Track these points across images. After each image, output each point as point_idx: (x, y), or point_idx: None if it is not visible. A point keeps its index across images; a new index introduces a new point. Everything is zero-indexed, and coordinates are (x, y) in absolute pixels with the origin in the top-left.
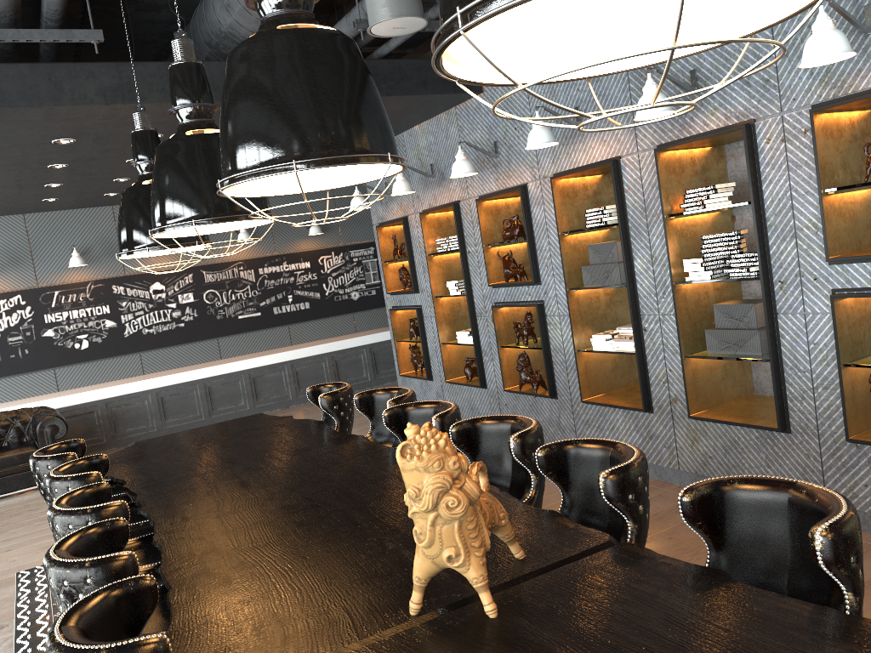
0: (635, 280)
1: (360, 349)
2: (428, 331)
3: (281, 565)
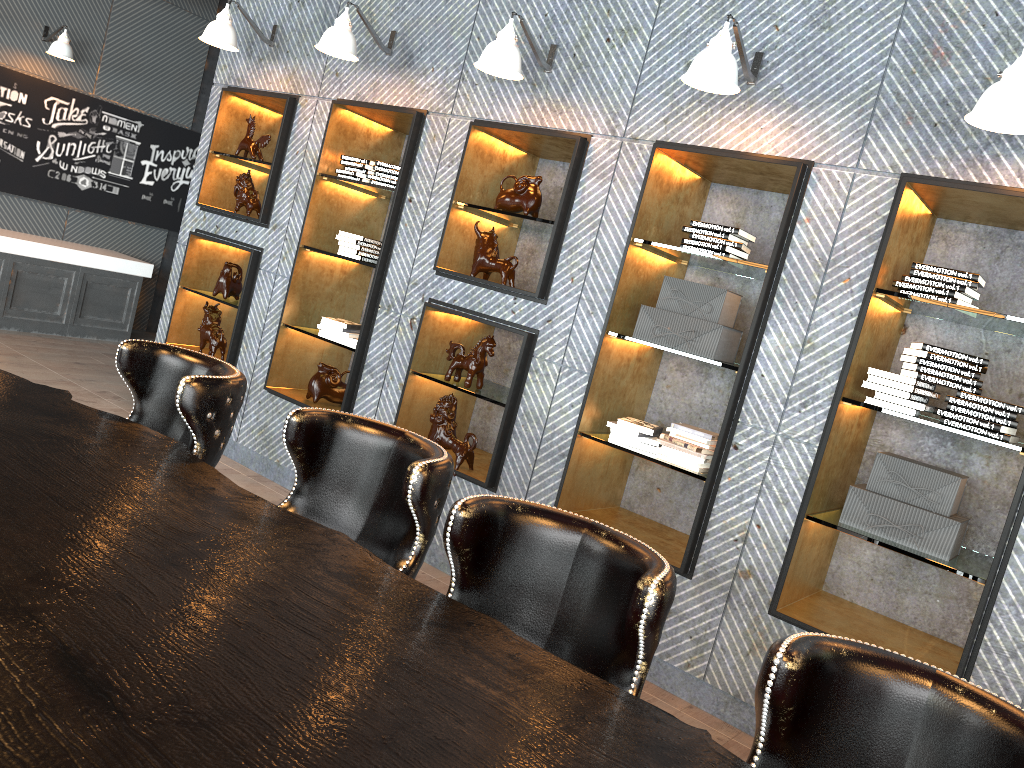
0: (754, 365)
1: (67, 269)
2: (259, 294)
3: None
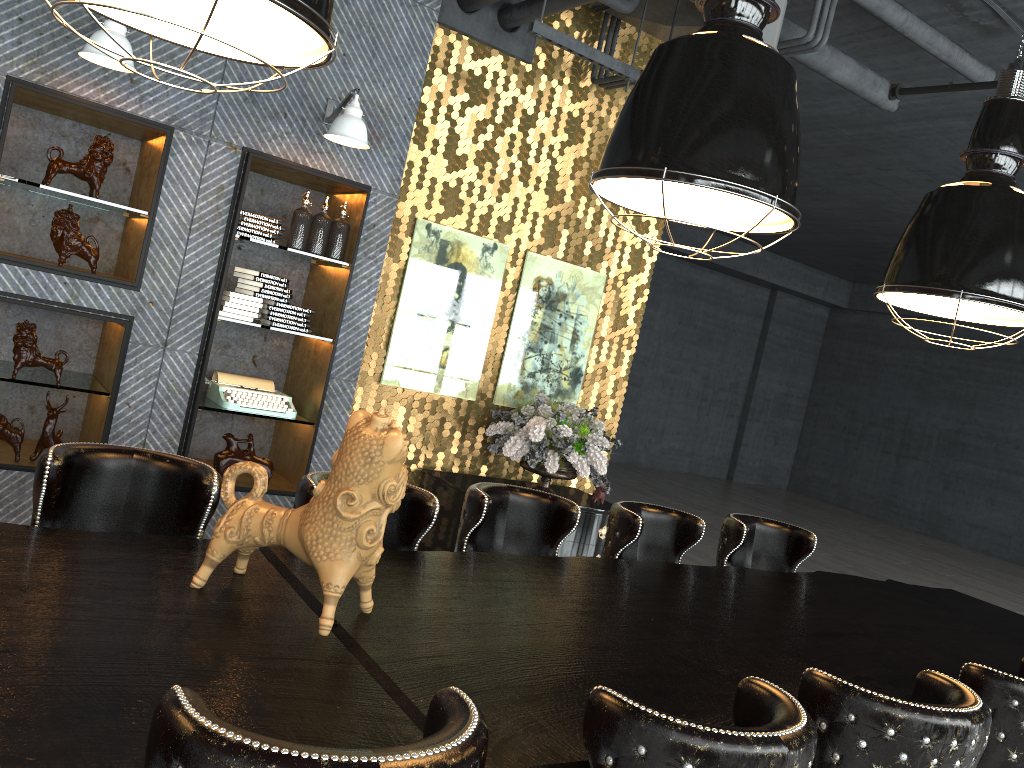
0: None
1: None
2: None
3: (6, 672)
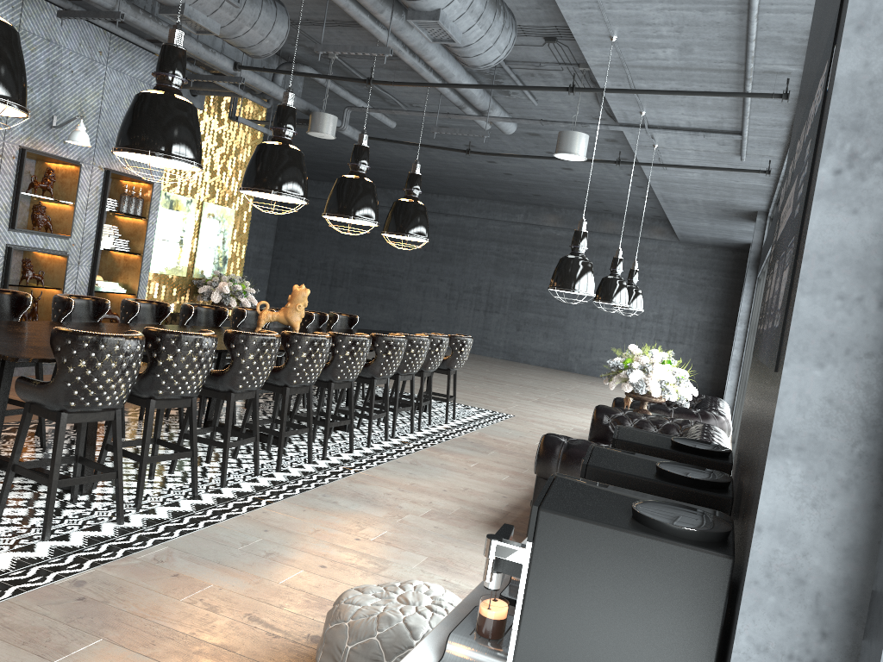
0: None
1: None
2: None
3: None
